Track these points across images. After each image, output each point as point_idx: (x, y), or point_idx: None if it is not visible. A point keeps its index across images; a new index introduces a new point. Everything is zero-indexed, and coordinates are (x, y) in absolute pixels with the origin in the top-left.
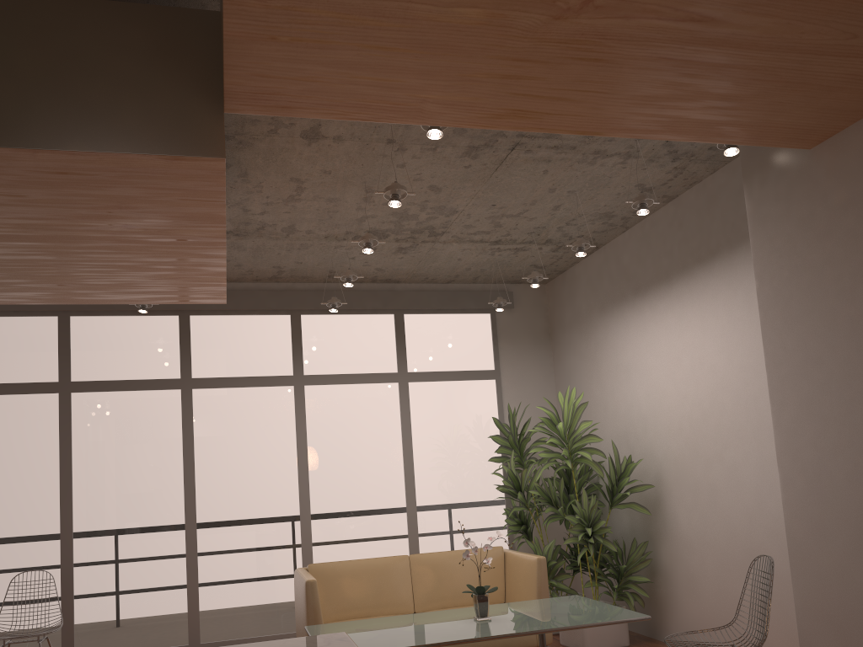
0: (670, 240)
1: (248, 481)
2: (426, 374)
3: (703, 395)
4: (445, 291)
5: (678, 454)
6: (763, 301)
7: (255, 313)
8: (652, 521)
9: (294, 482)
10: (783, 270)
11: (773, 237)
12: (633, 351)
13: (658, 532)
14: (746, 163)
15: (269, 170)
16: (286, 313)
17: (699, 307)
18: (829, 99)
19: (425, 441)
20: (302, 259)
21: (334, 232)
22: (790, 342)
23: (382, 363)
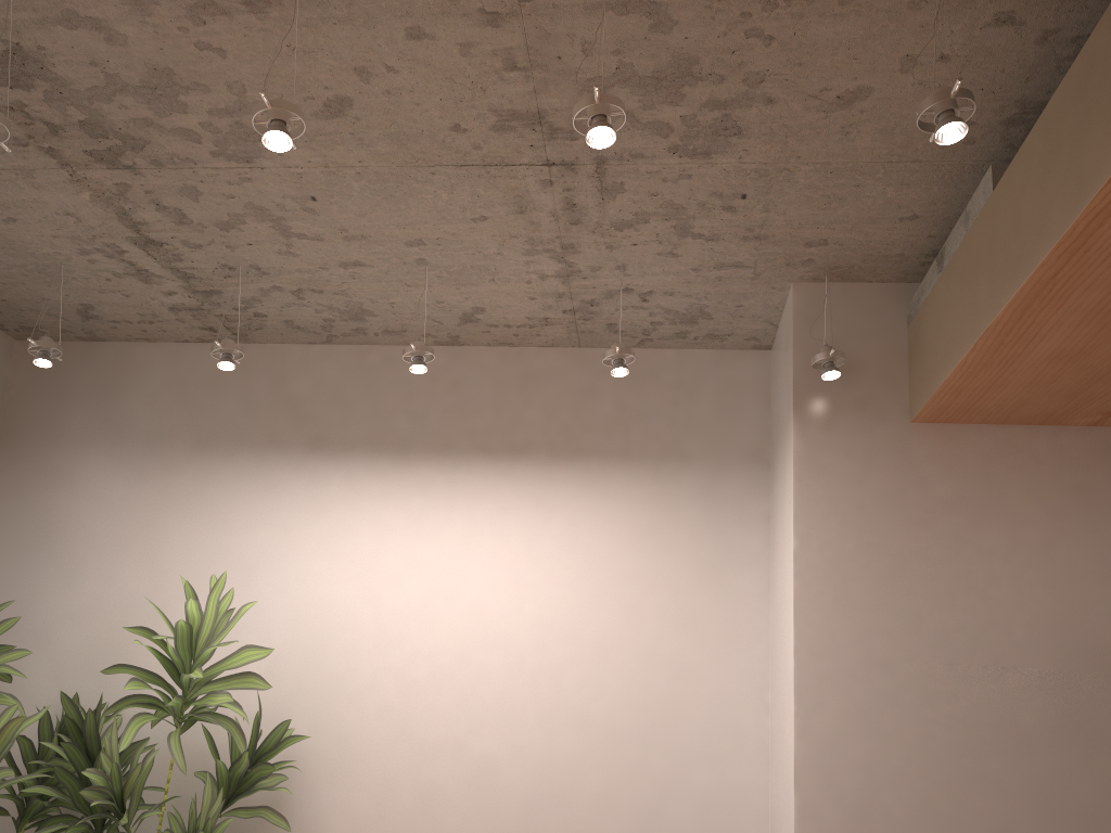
0: (425, 399)
1: None
2: None
3: (442, 645)
4: None
5: (353, 728)
6: (804, 568)
7: None
8: None
9: None
10: (845, 541)
11: (834, 496)
12: (276, 537)
13: None
14: (803, 391)
15: None
16: None
17: (468, 514)
18: (1046, 400)
19: None
20: None
21: None
22: (842, 631)
23: None
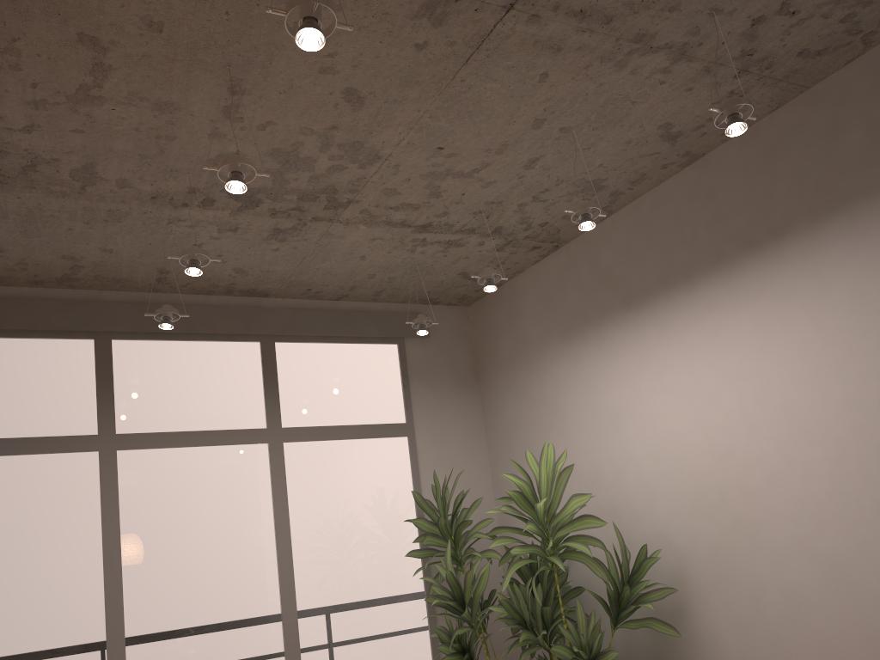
0: (690, 222)
1: (13, 614)
2: (310, 430)
3: (766, 449)
4: (335, 311)
5: (717, 541)
6: None
7: (33, 336)
8: (669, 641)
9: (98, 609)
10: None
11: None
12: (624, 389)
13: (682, 658)
14: None
15: (29, 3)
16: (86, 337)
17: (753, 315)
18: None
19: (310, 530)
20: (113, 244)
21: (167, 186)
22: None
23: (242, 414)
